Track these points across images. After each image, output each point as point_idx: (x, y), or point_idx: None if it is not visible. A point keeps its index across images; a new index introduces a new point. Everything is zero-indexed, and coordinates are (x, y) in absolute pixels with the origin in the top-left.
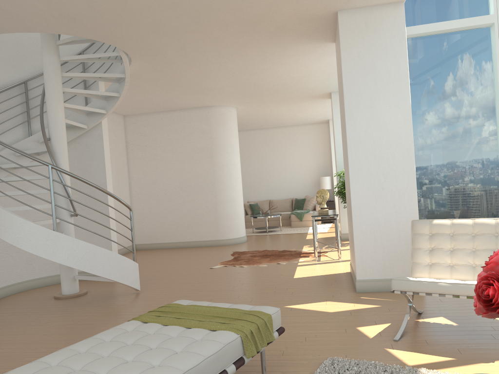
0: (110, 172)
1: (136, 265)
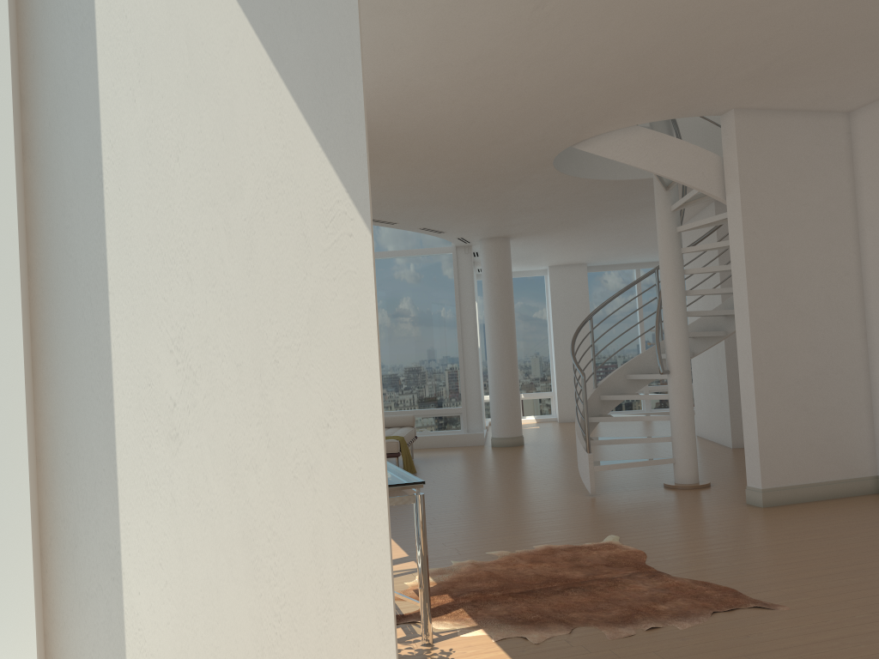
0: (745, 294)
1: (585, 455)
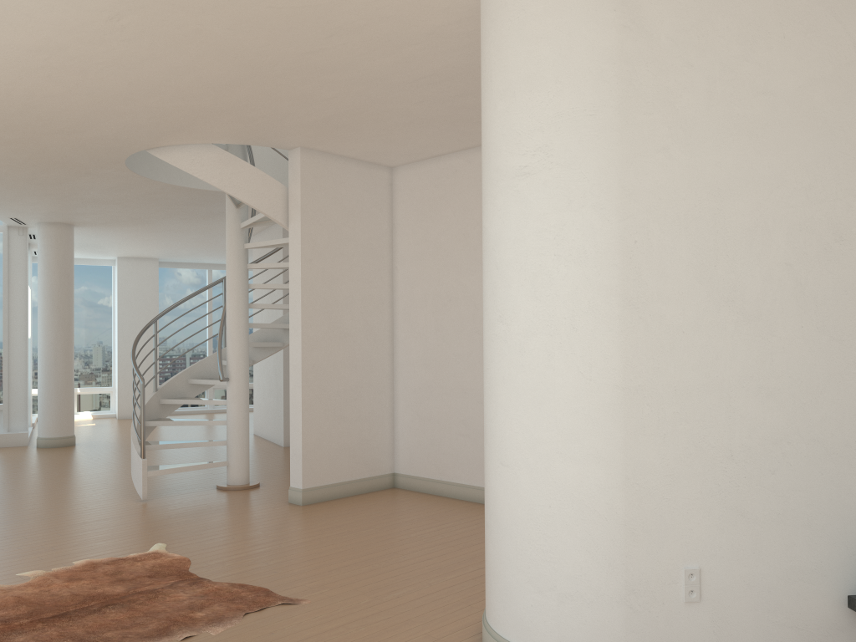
0: (299, 314)
1: (139, 460)
